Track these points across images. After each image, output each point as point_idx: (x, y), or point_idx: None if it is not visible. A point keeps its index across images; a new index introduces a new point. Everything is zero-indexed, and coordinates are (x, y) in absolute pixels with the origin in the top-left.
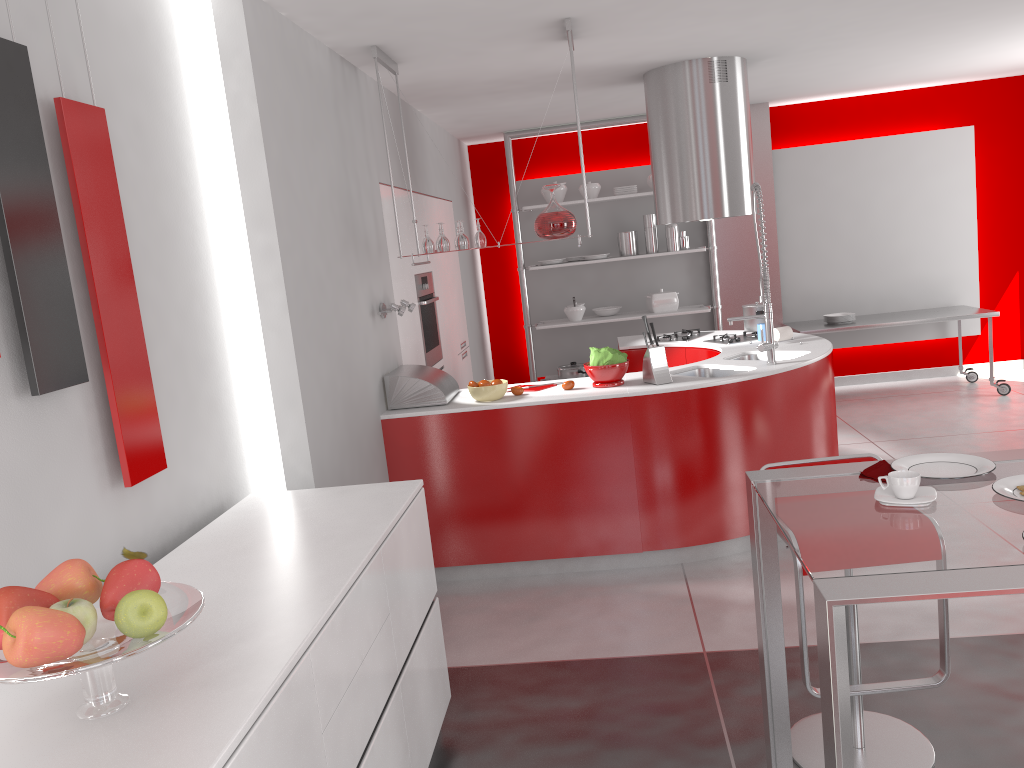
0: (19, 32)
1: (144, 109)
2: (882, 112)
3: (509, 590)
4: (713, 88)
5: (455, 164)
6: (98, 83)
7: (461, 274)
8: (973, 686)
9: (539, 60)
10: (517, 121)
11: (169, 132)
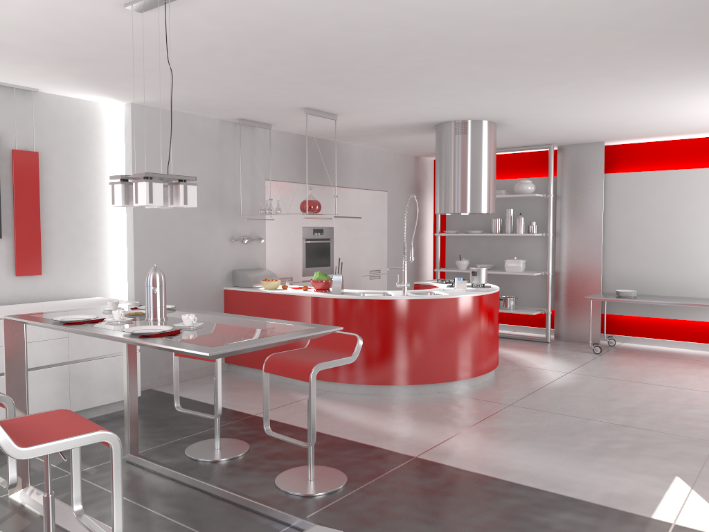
0: (5, 129)
1: (75, 150)
2: (702, 151)
3: (251, 381)
4: (457, 138)
5: (403, 170)
6: (47, 142)
7: (388, 232)
8: (302, 451)
9: (346, 122)
10: (428, 148)
11: (91, 158)
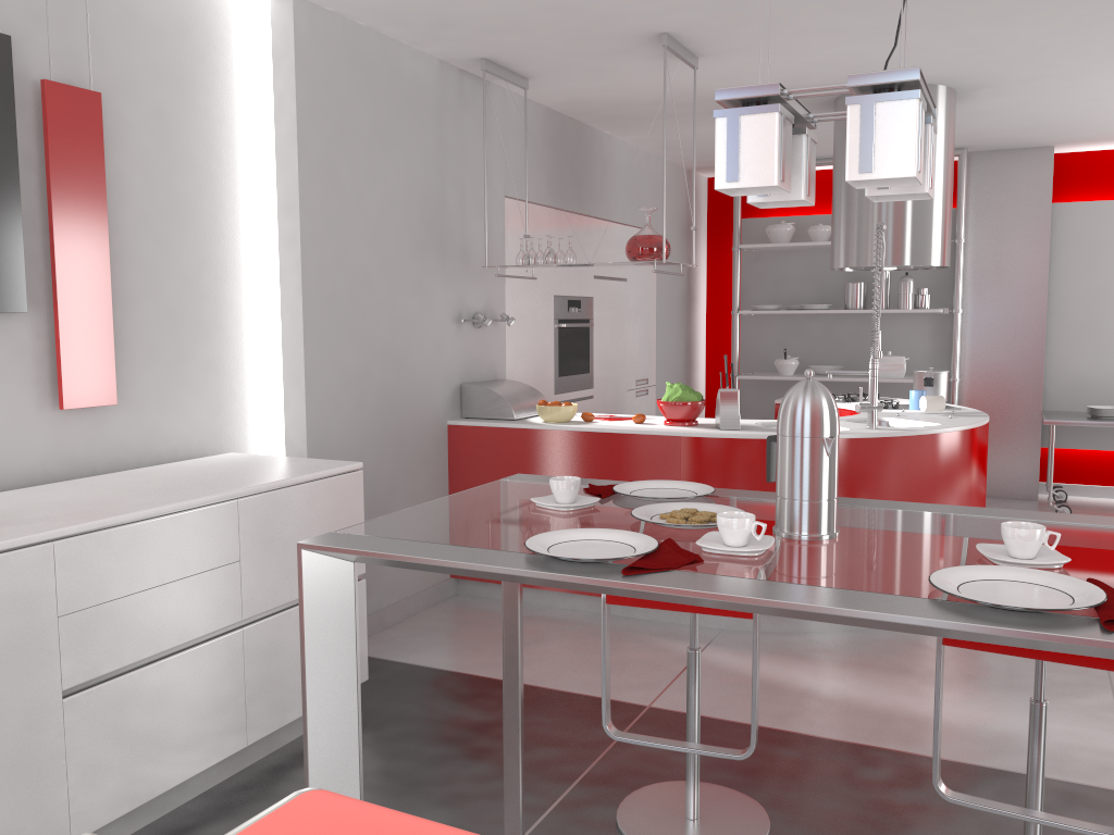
0: (20, 26)
1: (172, 99)
2: None
3: (535, 617)
4: None
5: (674, 194)
6: (113, 73)
7: (657, 309)
8: (884, 802)
9: (684, 80)
10: None
11: (203, 122)
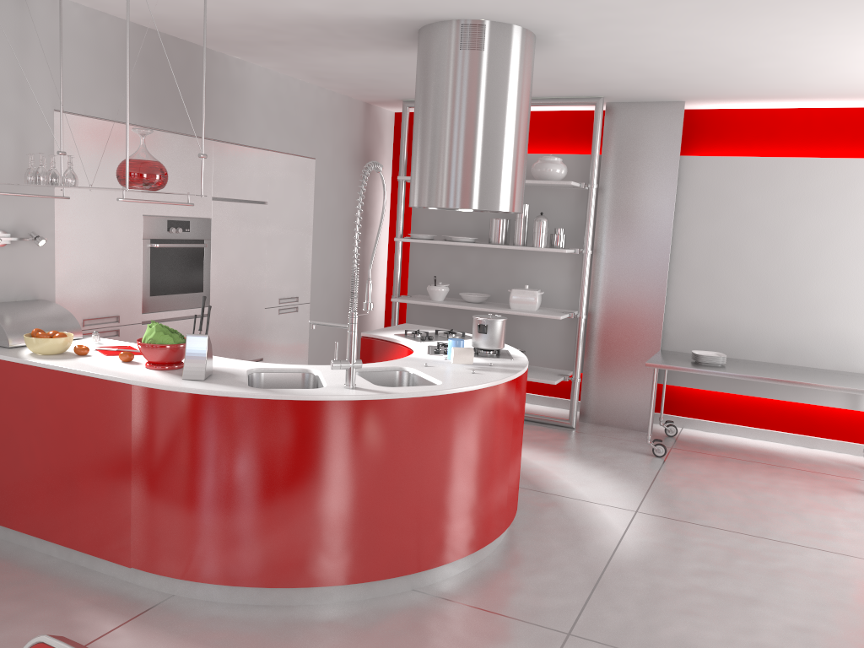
0: None
1: None
2: (834, 130)
3: None
4: (464, 56)
5: (345, 125)
6: None
7: (315, 232)
8: None
9: None
10: (391, 87)
11: None
